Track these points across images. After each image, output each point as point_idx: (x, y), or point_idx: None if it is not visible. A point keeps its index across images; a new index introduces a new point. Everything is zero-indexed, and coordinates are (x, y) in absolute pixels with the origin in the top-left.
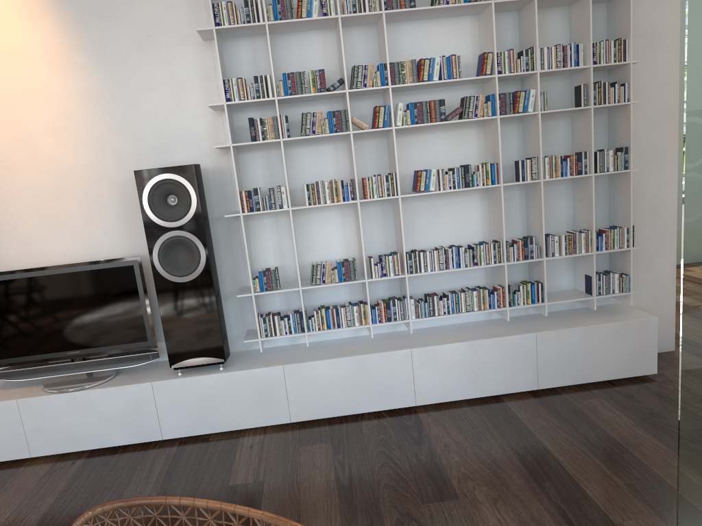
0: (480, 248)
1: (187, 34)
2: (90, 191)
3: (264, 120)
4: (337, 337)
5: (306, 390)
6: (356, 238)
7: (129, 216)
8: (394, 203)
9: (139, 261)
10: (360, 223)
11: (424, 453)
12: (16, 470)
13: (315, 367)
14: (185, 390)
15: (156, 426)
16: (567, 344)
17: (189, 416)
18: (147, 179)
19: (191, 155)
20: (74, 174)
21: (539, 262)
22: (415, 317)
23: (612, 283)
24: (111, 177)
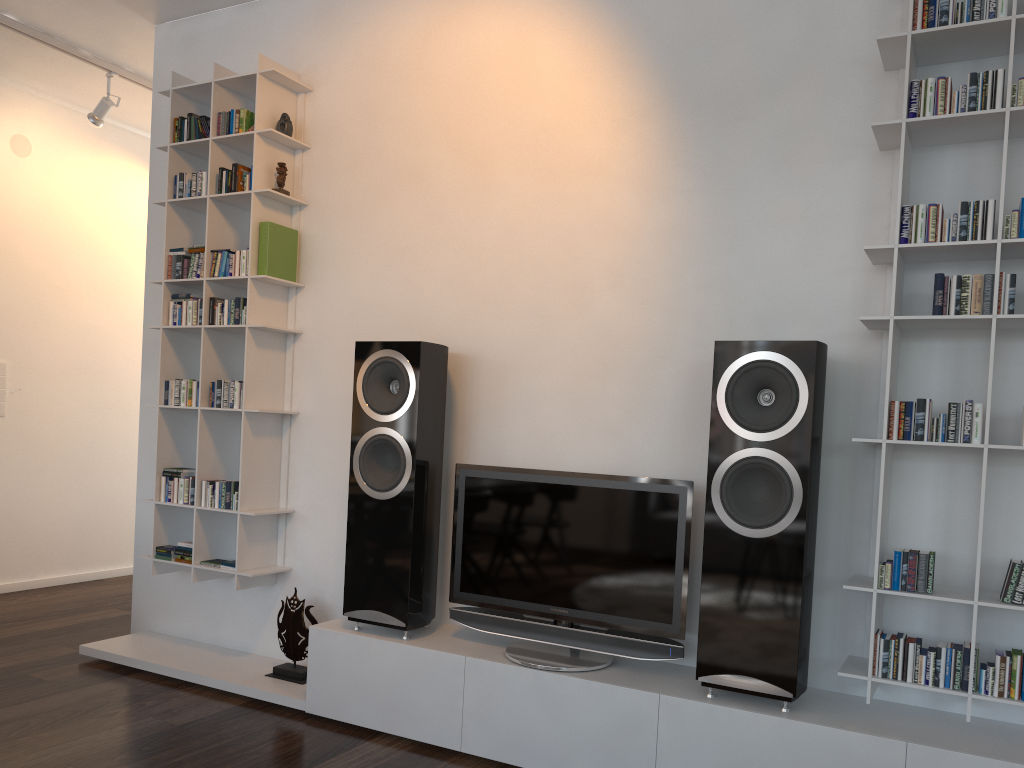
0: None
1: (853, 141)
2: (644, 372)
3: (965, 280)
4: None
5: None
6: None
7: (693, 418)
8: None
9: (689, 489)
10: None
11: None
12: (435, 763)
13: None
14: (711, 727)
15: None
16: None
17: None
18: (732, 356)
19: (816, 334)
20: (628, 345)
21: None
22: None
23: None
24: (680, 354)
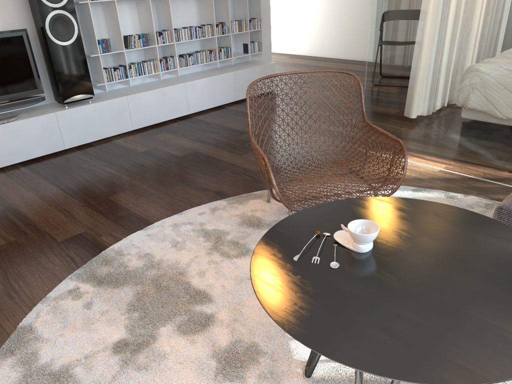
0: (205, 27)
1: None
2: None
3: None
4: (134, 84)
5: (139, 110)
6: (138, 22)
7: None
8: (159, 0)
9: (26, 32)
10: (152, 11)
11: (216, 126)
12: None
13: (142, 96)
14: (75, 116)
15: (61, 141)
16: (245, 77)
17: (79, 132)
18: None
19: None
20: None
21: (226, 36)
22: (179, 67)
23: (255, 47)
24: None
